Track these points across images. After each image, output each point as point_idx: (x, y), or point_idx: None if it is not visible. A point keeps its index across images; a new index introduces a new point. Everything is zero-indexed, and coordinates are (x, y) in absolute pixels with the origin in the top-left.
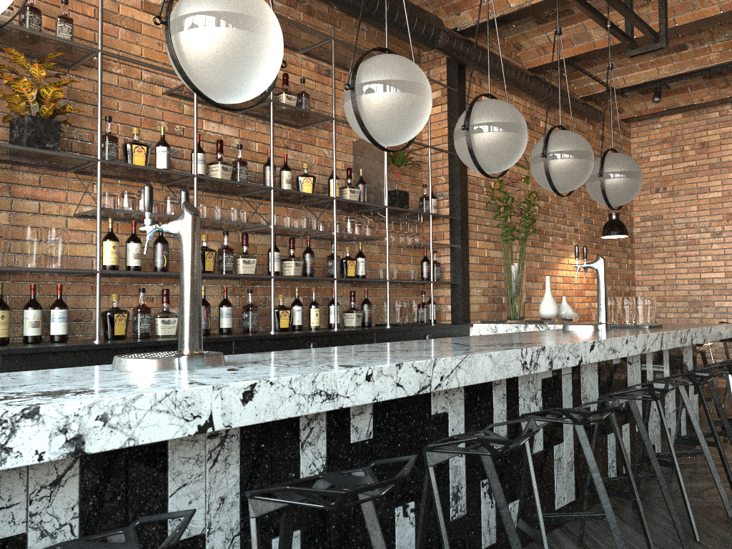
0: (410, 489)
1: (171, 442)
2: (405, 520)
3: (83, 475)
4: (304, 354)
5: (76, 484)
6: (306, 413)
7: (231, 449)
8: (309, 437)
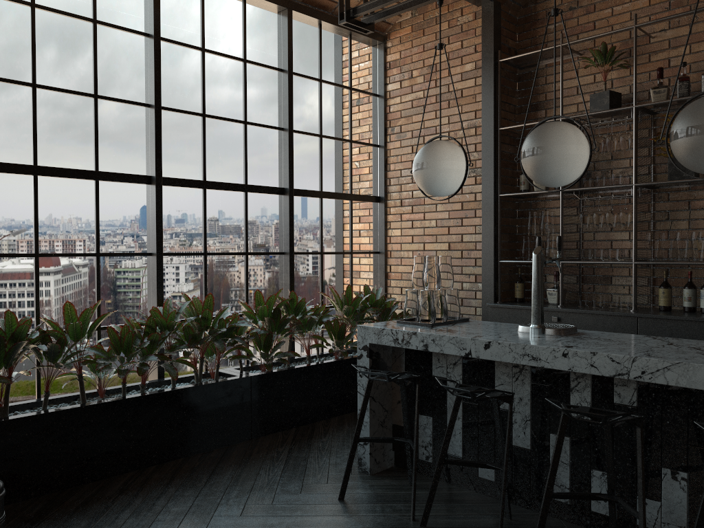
0: (681, 461)
1: (496, 362)
2: (674, 482)
3: (463, 364)
4: (653, 341)
5: (460, 367)
6: (518, 363)
7: (525, 376)
8: (576, 386)
